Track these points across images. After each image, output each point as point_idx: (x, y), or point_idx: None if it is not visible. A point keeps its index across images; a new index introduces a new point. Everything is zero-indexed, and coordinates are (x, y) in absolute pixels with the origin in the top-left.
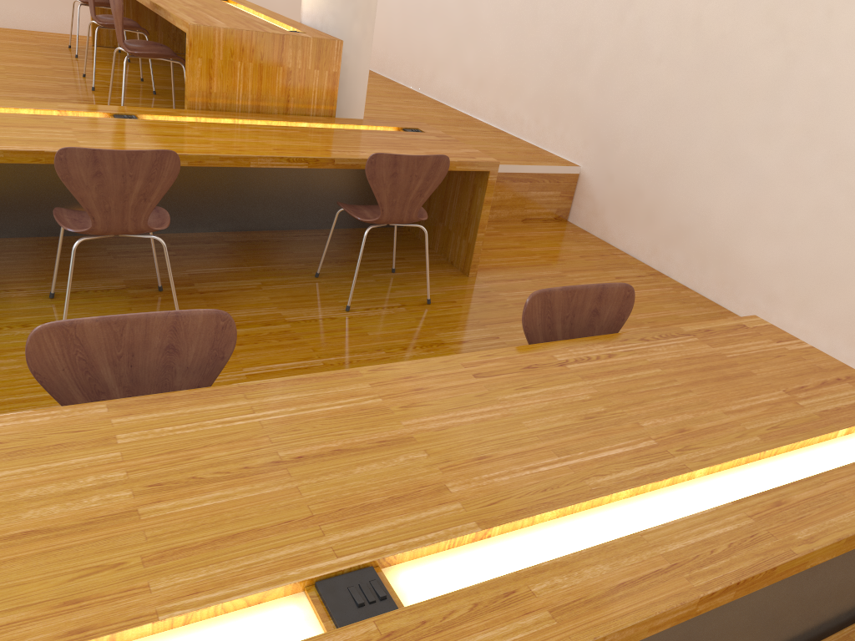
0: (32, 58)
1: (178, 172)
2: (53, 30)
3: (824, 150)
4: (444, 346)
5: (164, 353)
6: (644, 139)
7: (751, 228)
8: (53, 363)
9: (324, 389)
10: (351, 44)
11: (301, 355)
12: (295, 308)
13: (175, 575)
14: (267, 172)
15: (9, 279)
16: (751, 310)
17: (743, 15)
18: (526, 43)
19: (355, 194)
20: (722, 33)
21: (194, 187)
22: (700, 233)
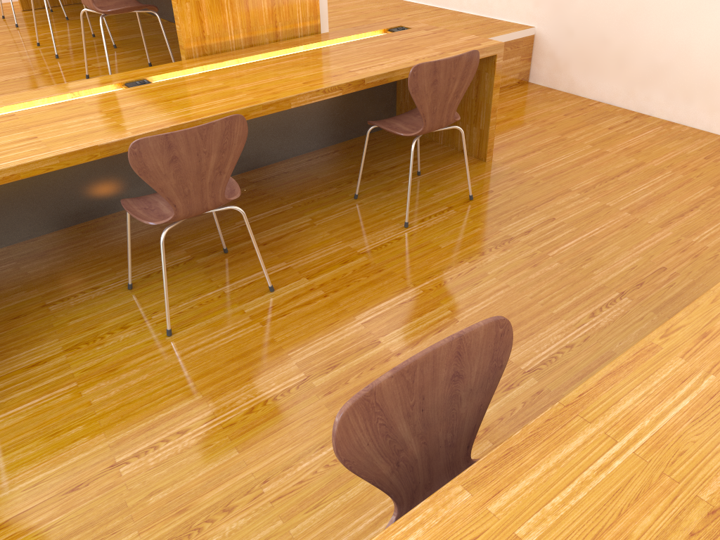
0: None
1: (246, 135)
2: None
3: None
4: (515, 241)
5: (450, 383)
6: None
7: None
8: (359, 442)
9: (647, 380)
10: None
11: (397, 288)
12: (359, 237)
13: None
14: None
15: (78, 278)
16: None
17: None
18: None
19: (351, 105)
20: None
21: None
22: (680, 68)
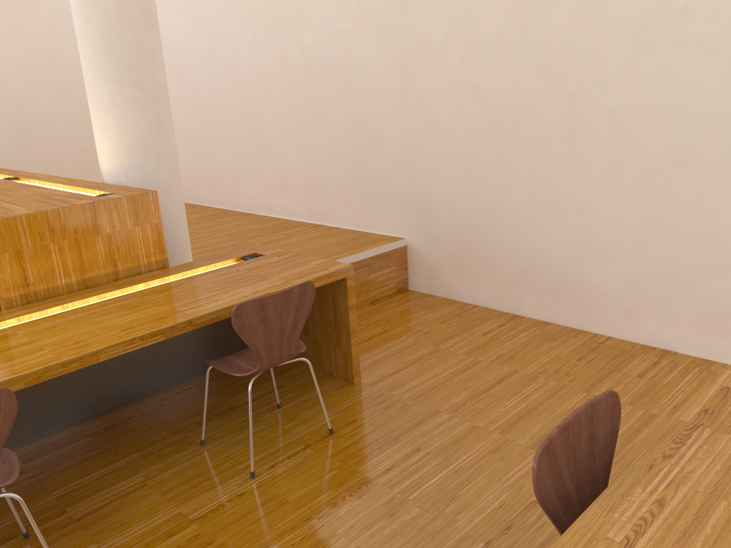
0: None
1: (16, 409)
2: None
3: (635, 170)
4: (373, 483)
5: None
6: (459, 200)
7: (590, 254)
8: None
9: None
10: (161, 190)
11: None
12: (195, 497)
13: None
14: None
15: None
16: (616, 328)
17: (517, 73)
18: (318, 143)
19: (210, 334)
20: (503, 93)
21: (34, 389)
22: (541, 270)
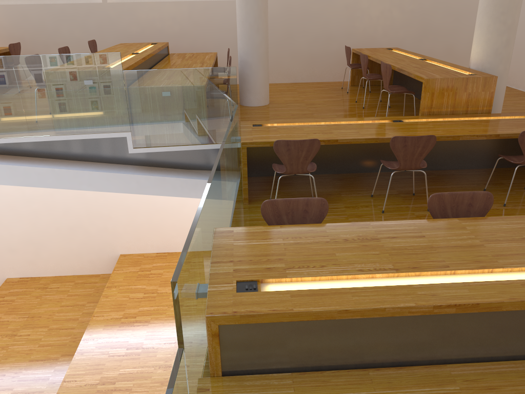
0: (330, 96)
1: (434, 143)
2: (330, 80)
3: None
4: None
5: (467, 206)
6: None
7: None
8: (434, 206)
9: None
10: (497, 76)
11: None
12: None
13: (503, 260)
14: (455, 141)
15: (352, 189)
16: None
17: None
18: None
19: (499, 150)
20: None
21: None
22: None
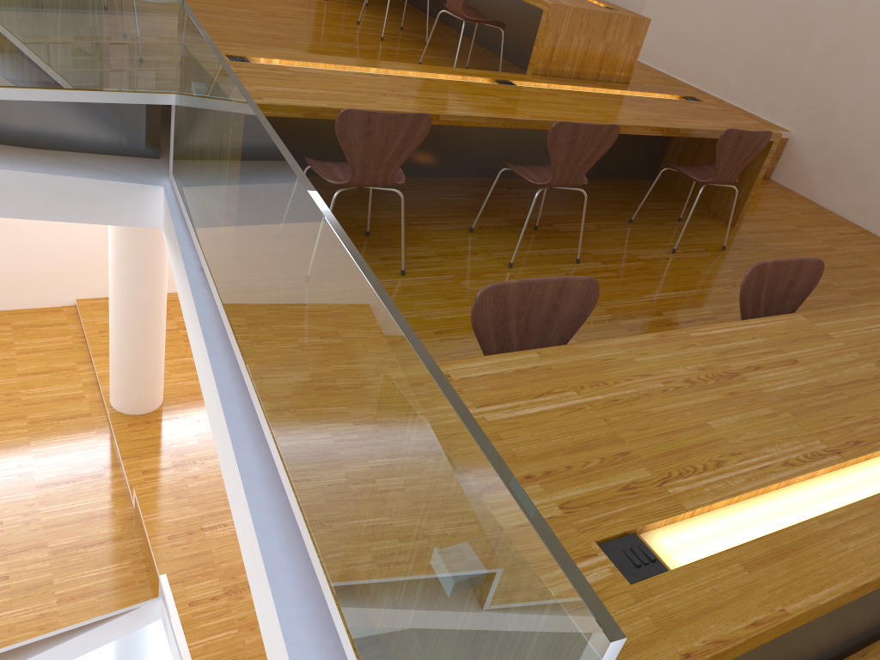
0: (298, 1)
1: (614, 141)
2: None
3: None
4: None
5: (787, 285)
6: (864, 114)
7: None
8: (750, 288)
9: None
10: None
11: (670, 287)
12: (636, 249)
13: None
14: None
15: (428, 214)
16: None
17: None
18: (741, 13)
19: (629, 150)
20: None
21: (523, 140)
22: None
